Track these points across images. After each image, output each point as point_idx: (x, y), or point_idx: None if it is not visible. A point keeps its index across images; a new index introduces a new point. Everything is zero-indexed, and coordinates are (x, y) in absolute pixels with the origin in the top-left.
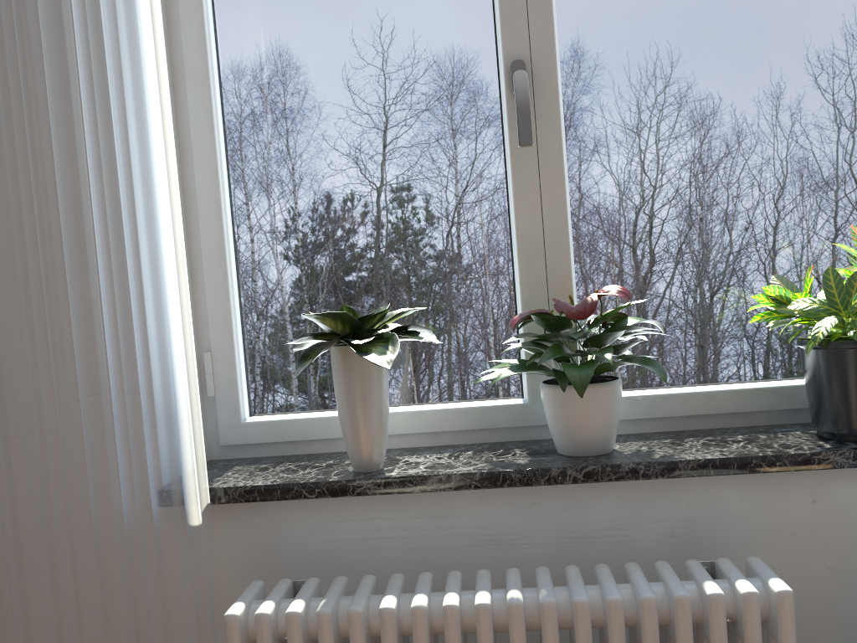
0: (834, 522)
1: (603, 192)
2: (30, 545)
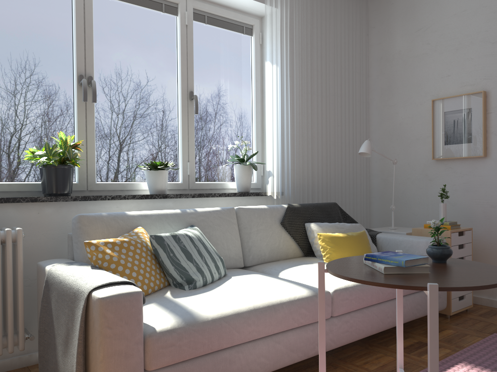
0: (45, 220)
1: None
2: None
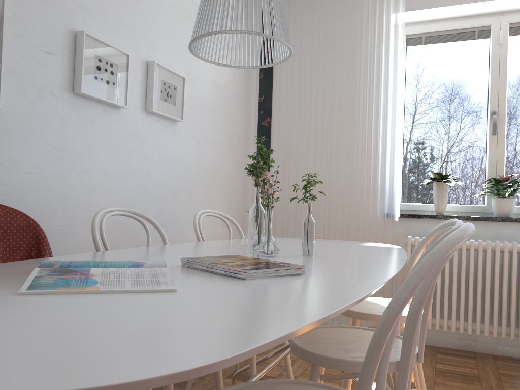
0: None
1: (516, 149)
2: (353, 221)
